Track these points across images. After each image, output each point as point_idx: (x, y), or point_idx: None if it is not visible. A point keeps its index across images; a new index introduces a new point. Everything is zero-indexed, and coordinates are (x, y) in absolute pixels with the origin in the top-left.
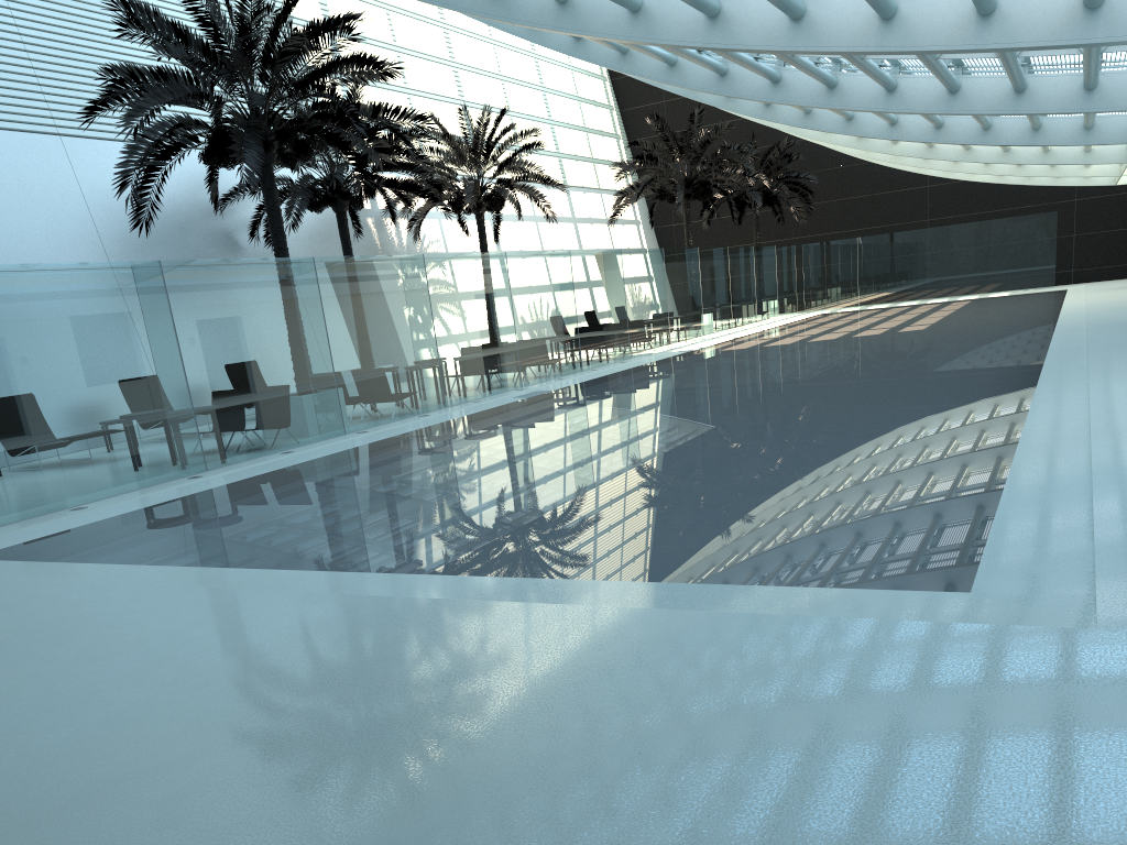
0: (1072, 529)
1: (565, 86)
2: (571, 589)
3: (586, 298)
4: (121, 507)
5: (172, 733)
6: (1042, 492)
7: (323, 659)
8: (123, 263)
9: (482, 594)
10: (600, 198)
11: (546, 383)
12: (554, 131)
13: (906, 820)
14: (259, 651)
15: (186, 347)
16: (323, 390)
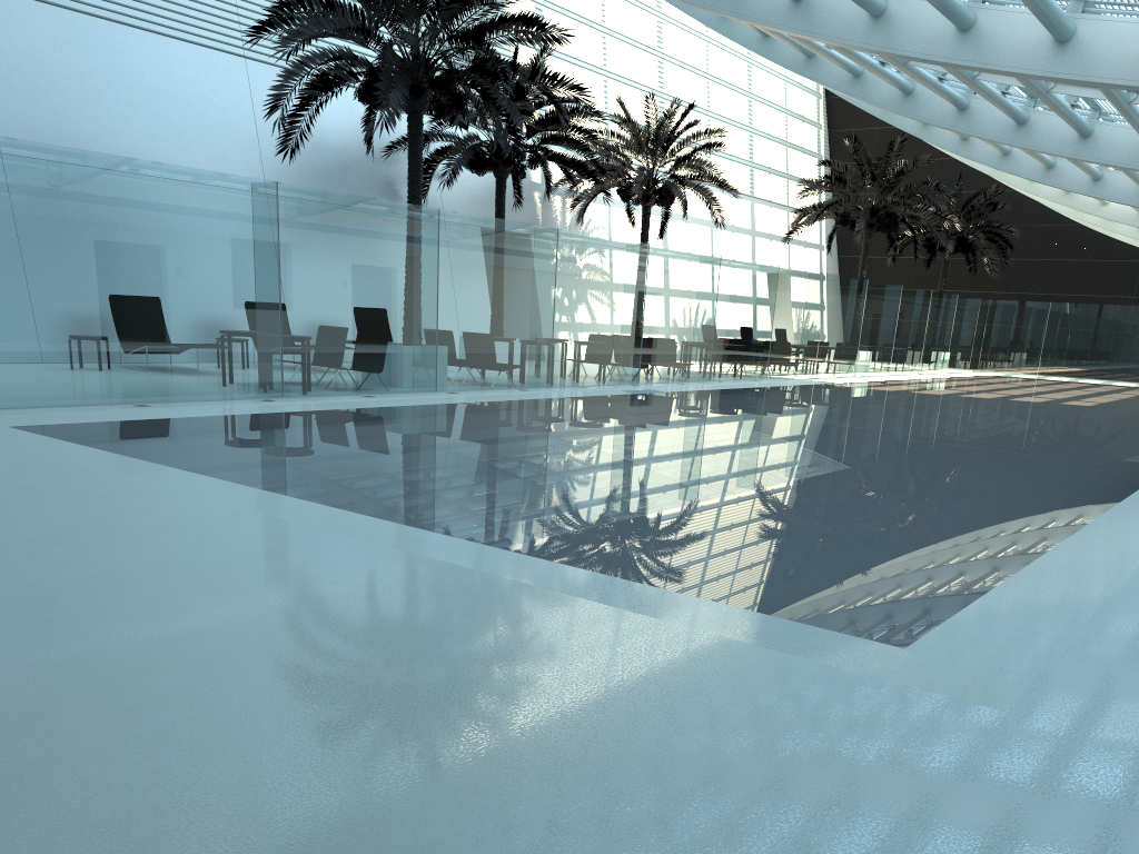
0: (1071, 612)
1: (774, 96)
2: (503, 560)
3: (728, 307)
4: (180, 412)
5: (2, 601)
6: (1072, 571)
7: (204, 569)
8: (239, 177)
9: (413, 546)
10: (786, 216)
11: (664, 384)
12: (751, 139)
13: (606, 850)
14: (156, 550)
15: (287, 271)
16: (421, 342)
